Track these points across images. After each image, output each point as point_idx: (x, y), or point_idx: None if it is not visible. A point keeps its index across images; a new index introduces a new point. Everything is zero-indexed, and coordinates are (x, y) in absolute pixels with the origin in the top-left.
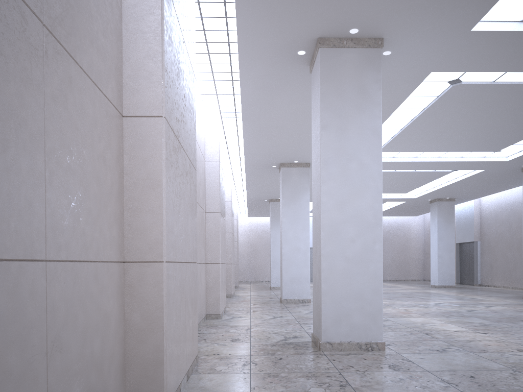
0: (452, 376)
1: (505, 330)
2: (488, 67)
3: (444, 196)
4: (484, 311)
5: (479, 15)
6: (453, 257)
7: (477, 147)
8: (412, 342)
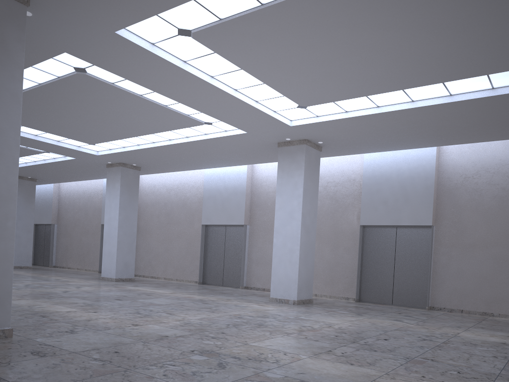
0: (101, 354)
1: (109, 308)
2: (116, 70)
3: (27, 175)
4: (78, 292)
5: (127, 22)
6: (31, 238)
7: (77, 136)
8: (35, 326)
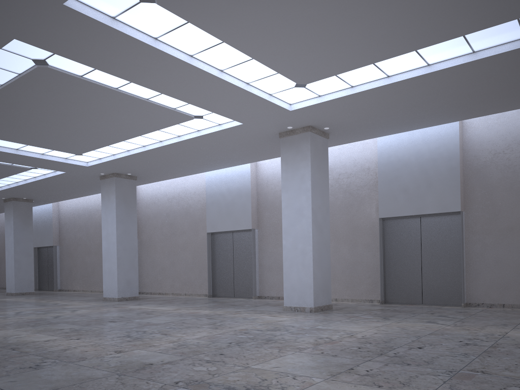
0: None
1: (97, 333)
2: (78, 57)
3: (21, 196)
4: (71, 316)
5: None
6: (32, 262)
7: (60, 146)
8: None
